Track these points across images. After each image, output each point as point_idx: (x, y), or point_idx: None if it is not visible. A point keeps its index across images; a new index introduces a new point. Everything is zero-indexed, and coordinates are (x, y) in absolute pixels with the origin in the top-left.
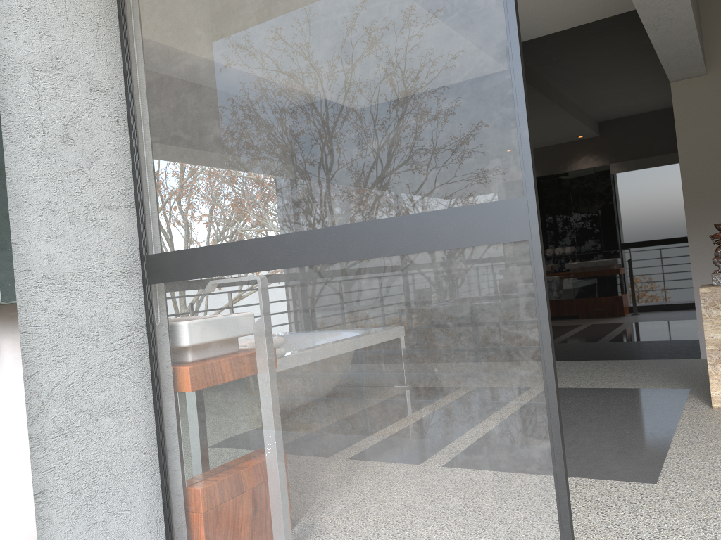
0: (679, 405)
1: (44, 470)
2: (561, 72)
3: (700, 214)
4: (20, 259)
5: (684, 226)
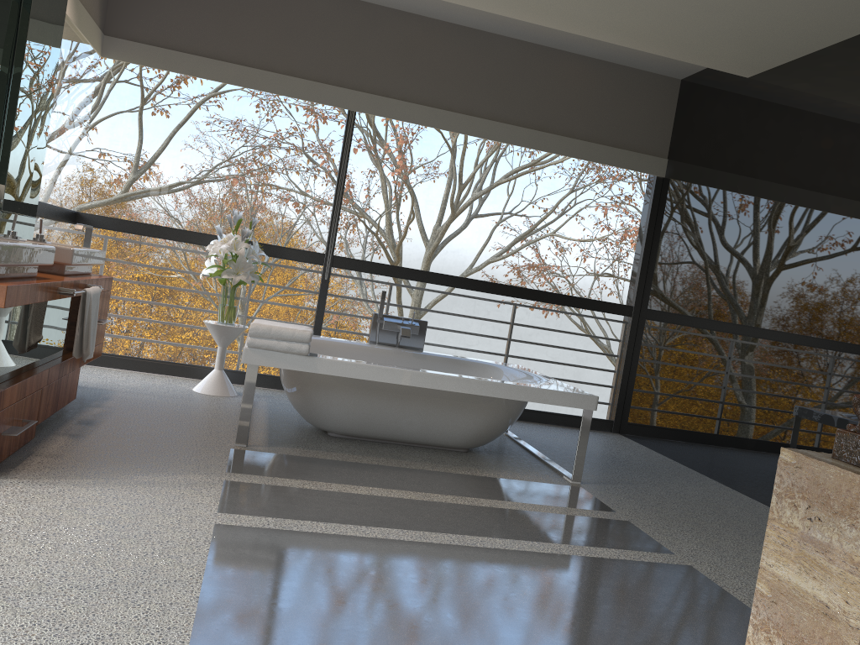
0: None
1: None
2: None
3: None
4: None
5: None
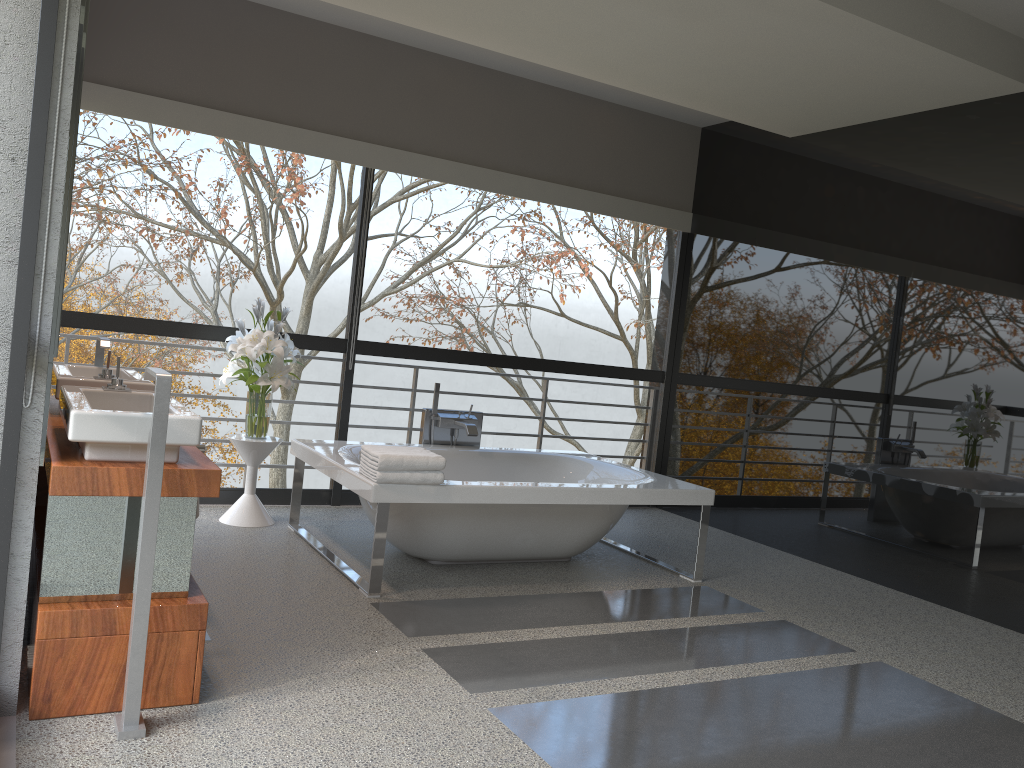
0: None
1: None
2: None
3: None
4: None
5: None
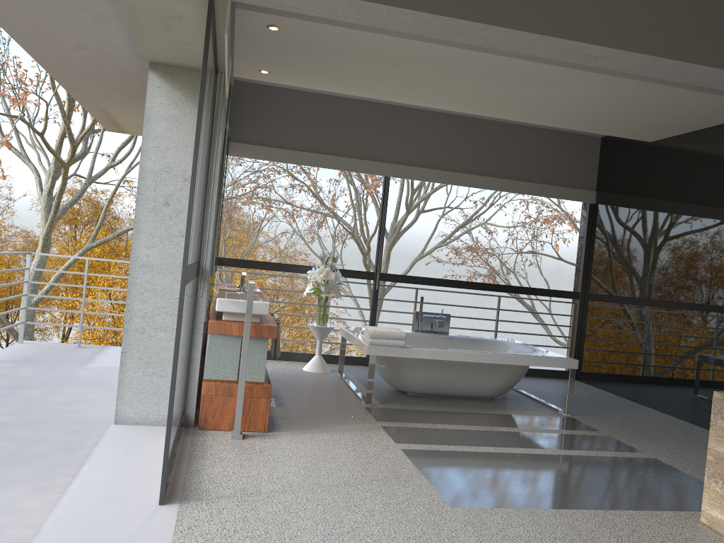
0: (687, 509)
1: (127, 343)
2: None
3: None
4: (133, 255)
5: None
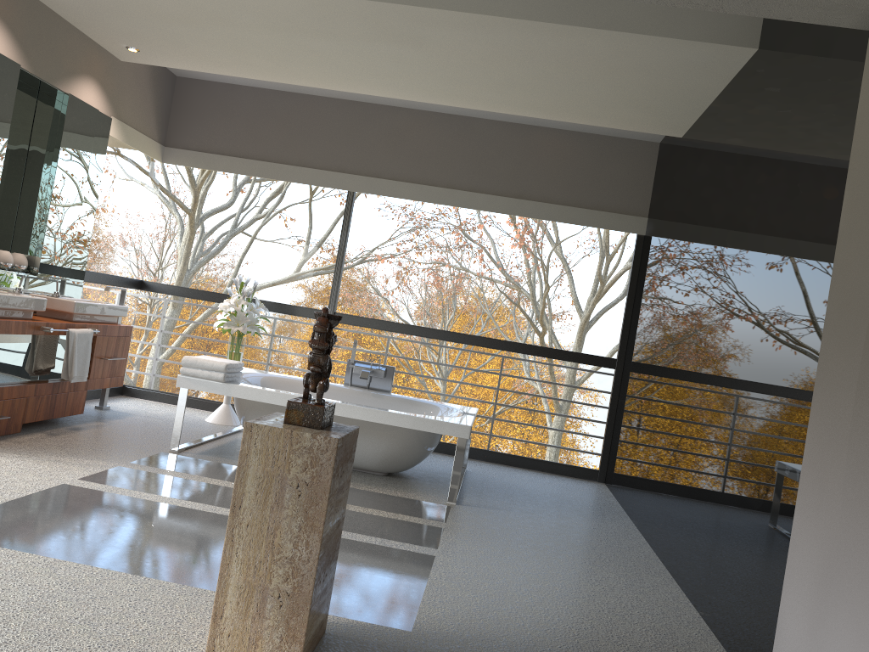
0: None
1: None
2: (789, 40)
3: (833, 354)
4: None
5: (813, 377)
